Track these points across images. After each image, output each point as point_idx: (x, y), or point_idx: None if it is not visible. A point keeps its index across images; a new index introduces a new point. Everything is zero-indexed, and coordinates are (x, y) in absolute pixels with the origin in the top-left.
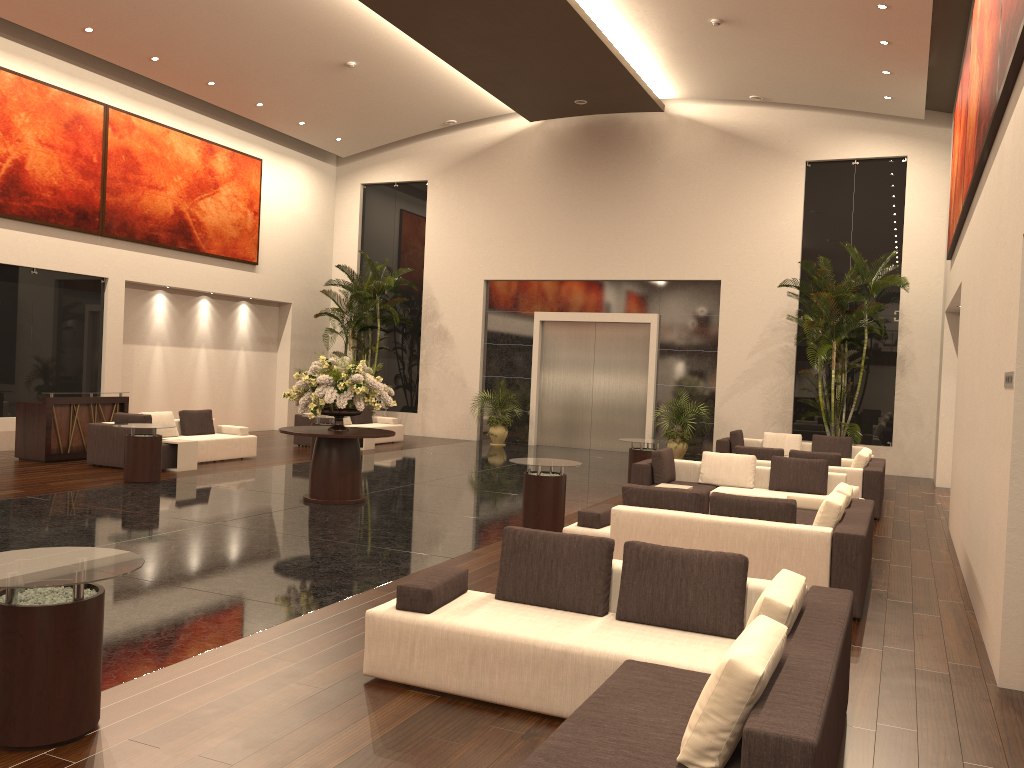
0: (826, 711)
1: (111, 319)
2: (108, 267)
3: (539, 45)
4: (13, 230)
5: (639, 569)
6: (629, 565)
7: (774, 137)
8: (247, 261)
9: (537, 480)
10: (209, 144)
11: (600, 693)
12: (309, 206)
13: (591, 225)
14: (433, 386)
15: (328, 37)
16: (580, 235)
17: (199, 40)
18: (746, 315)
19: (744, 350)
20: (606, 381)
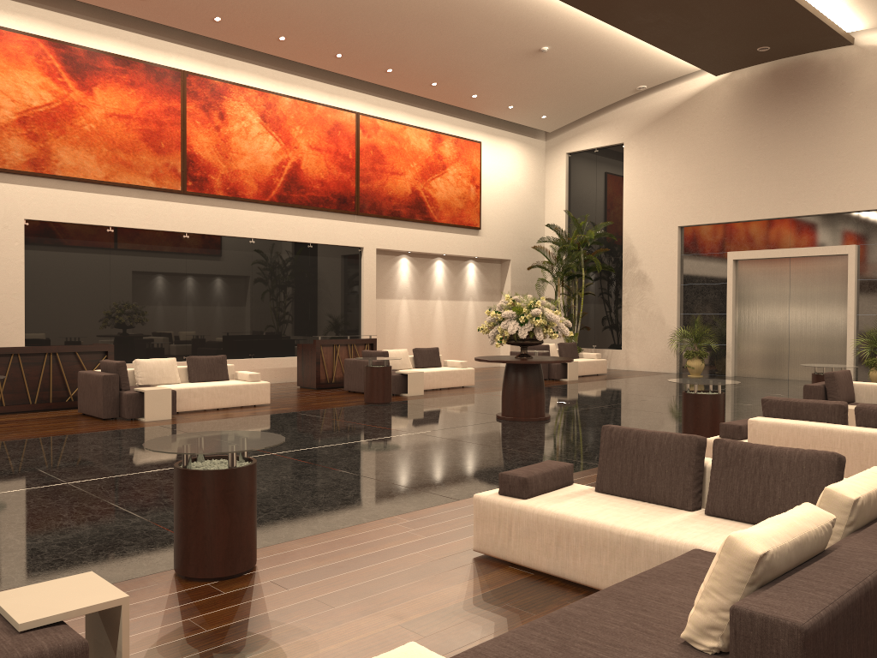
0: (850, 602)
1: (366, 279)
2: (363, 239)
3: (711, 0)
4: (294, 215)
5: (727, 466)
6: (717, 462)
7: None
8: (471, 227)
9: (694, 398)
10: (437, 134)
11: (644, 574)
12: (522, 177)
13: (781, 165)
14: (634, 325)
15: (521, 29)
16: (770, 176)
17: (420, 49)
18: None
19: None
20: (803, 313)
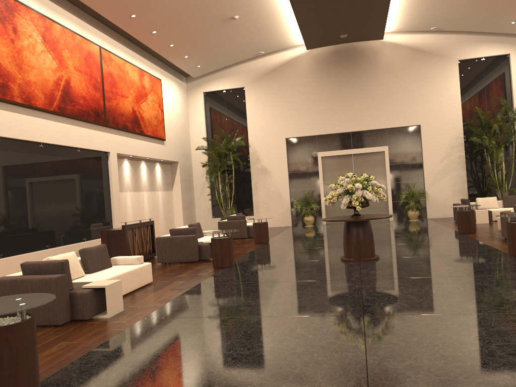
0: None
1: (113, 177)
2: (109, 145)
3: (353, 0)
4: (68, 124)
5: None
6: None
7: (440, 49)
8: (161, 138)
9: None
10: (141, 70)
11: None
12: (179, 106)
13: (344, 103)
14: (261, 199)
15: None
16: (339, 109)
17: (165, 3)
18: (436, 141)
19: (437, 159)
20: None
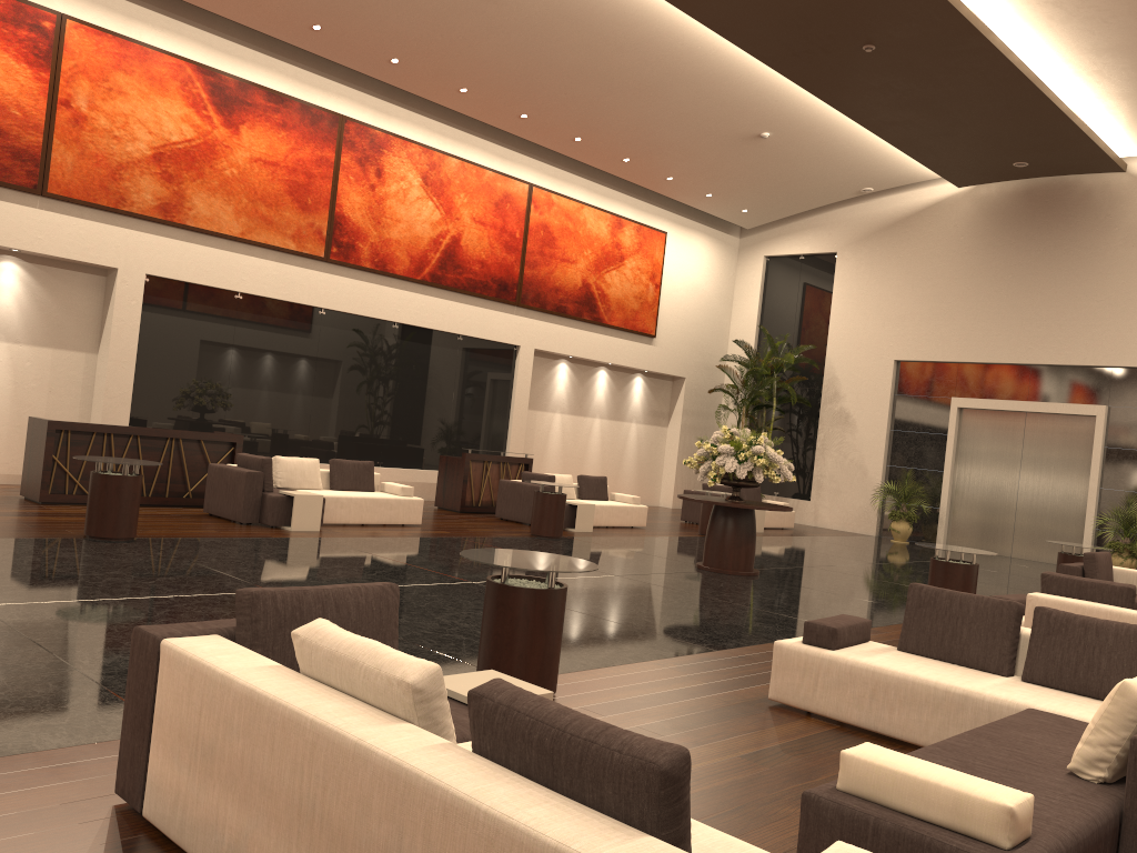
0: None
1: (519, 385)
2: (521, 336)
3: (973, 106)
4: (446, 300)
5: (1049, 634)
6: (1038, 629)
7: None
8: (645, 333)
9: (945, 566)
10: (618, 218)
11: (998, 722)
12: (709, 279)
13: (1026, 302)
14: (829, 473)
15: (744, 110)
16: (1012, 313)
17: (620, 120)
18: None
19: None
20: (1035, 480)
